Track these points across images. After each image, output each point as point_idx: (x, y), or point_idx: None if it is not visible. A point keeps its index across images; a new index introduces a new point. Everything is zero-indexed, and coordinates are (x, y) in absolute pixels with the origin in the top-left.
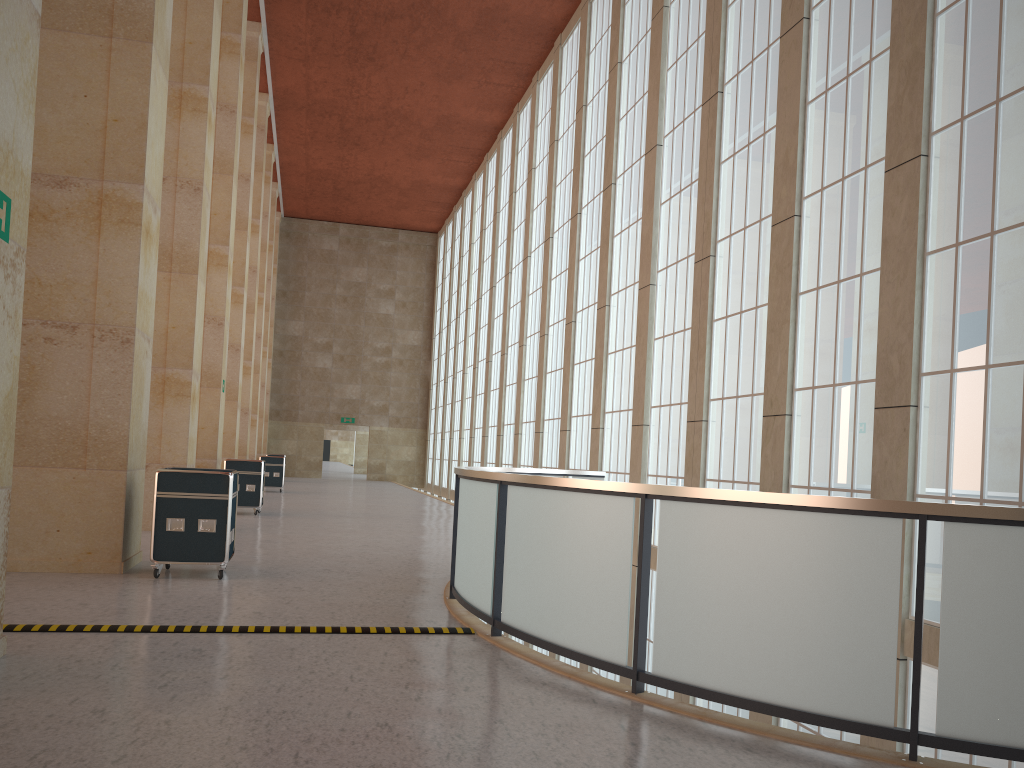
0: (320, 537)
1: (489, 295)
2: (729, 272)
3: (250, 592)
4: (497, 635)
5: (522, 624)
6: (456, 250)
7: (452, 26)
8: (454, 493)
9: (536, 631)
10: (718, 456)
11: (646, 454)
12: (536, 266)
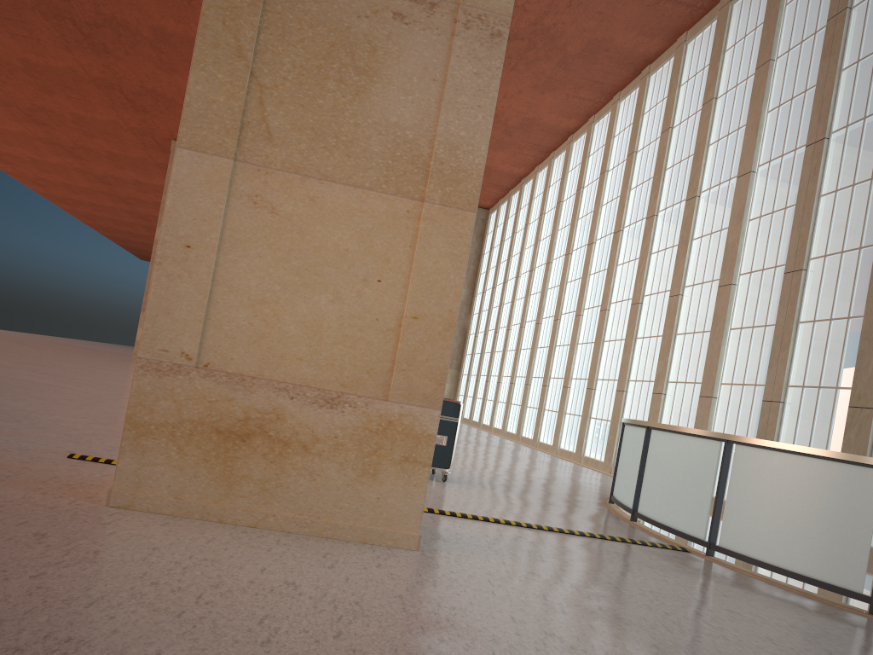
0: (455, 455)
1: (544, 269)
2: (821, 285)
3: (481, 495)
4: (710, 555)
5: (745, 550)
6: (509, 226)
7: (561, 50)
8: (486, 427)
9: (762, 557)
10: (793, 432)
11: (712, 421)
12: (601, 252)
